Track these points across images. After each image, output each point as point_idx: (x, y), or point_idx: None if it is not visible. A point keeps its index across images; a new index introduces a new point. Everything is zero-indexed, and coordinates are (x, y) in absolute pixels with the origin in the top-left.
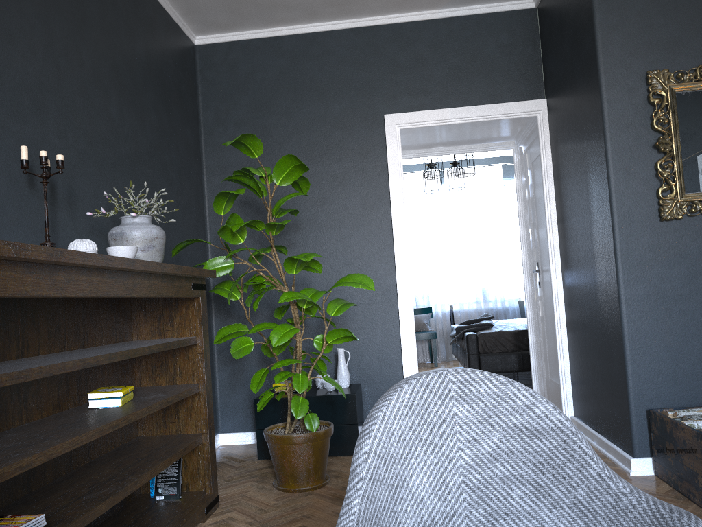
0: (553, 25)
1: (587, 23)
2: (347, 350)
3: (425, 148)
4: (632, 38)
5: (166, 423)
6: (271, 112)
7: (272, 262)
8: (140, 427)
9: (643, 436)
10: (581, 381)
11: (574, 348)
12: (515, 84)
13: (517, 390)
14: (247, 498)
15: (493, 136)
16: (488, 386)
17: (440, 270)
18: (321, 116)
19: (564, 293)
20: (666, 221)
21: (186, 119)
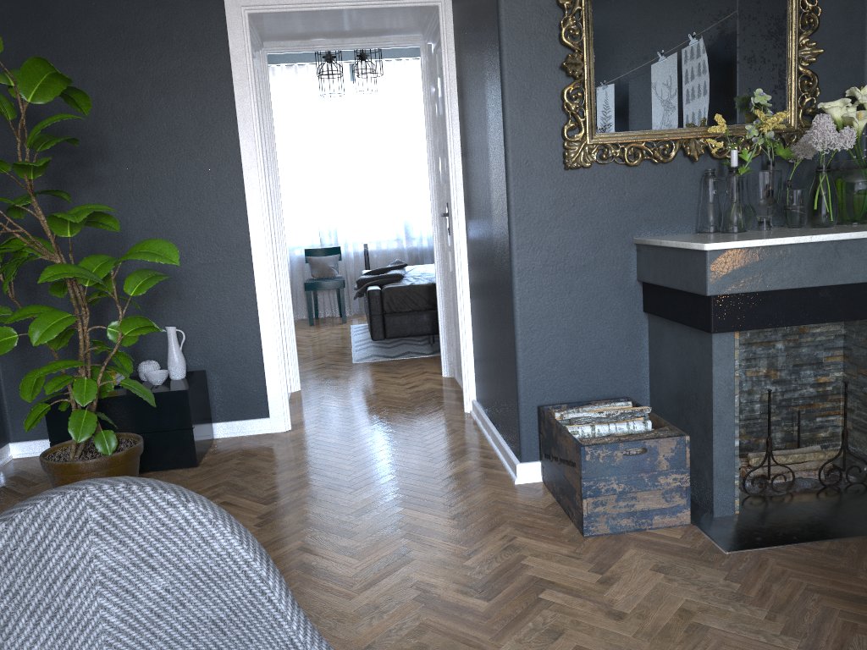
0: None
1: None
2: (180, 330)
3: (300, 40)
4: None
5: None
6: None
7: (69, 205)
8: None
9: (532, 437)
10: (481, 360)
11: (475, 319)
12: None
13: (192, 515)
14: None
15: (391, 28)
16: (150, 510)
17: (351, 198)
18: None
19: (468, 249)
20: (572, 169)
21: None
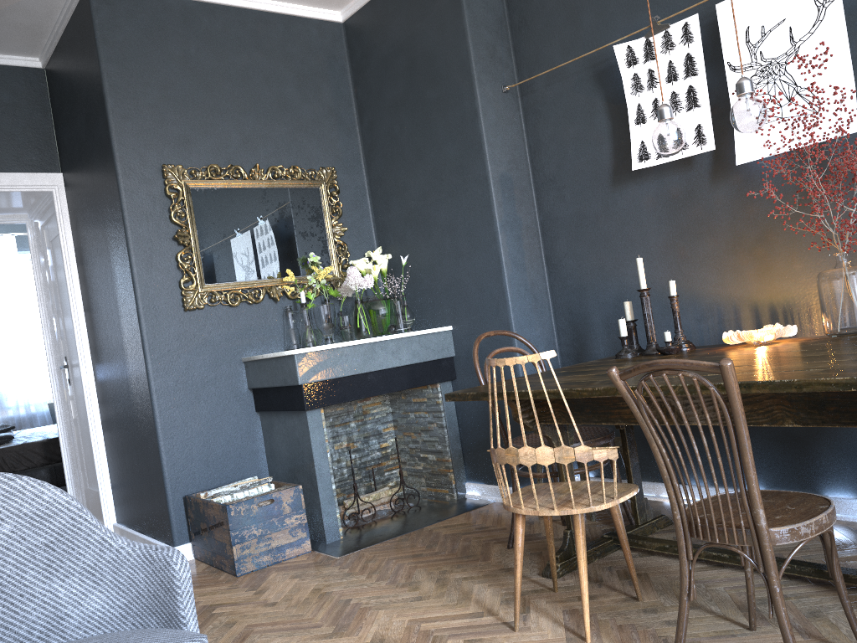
0: (65, 95)
1: (99, 106)
2: None
3: None
4: (146, 130)
5: None
6: None
7: None
8: None
9: (182, 523)
10: (121, 482)
11: (111, 448)
12: (24, 152)
13: (27, 483)
14: None
15: None
16: None
17: None
18: None
19: (97, 389)
20: (190, 311)
21: None
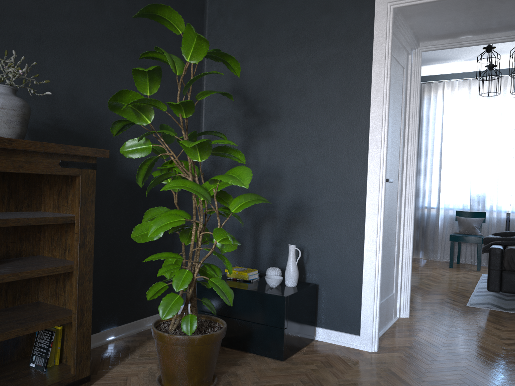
0: None
1: None
2: (298, 249)
3: (450, 38)
4: None
5: (56, 294)
6: (265, 0)
7: (252, 151)
8: (41, 293)
9: None
10: None
11: None
12: None
13: None
14: (122, 384)
15: None
16: None
17: (500, 176)
18: (311, 0)
19: None
20: None
21: (182, 10)
